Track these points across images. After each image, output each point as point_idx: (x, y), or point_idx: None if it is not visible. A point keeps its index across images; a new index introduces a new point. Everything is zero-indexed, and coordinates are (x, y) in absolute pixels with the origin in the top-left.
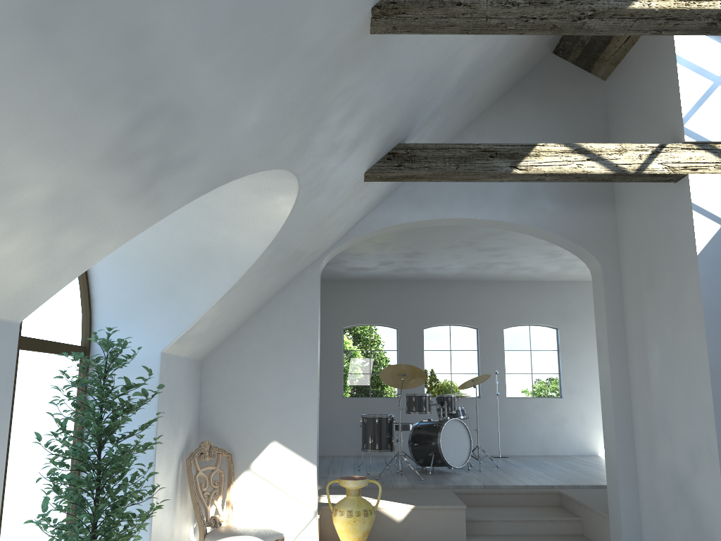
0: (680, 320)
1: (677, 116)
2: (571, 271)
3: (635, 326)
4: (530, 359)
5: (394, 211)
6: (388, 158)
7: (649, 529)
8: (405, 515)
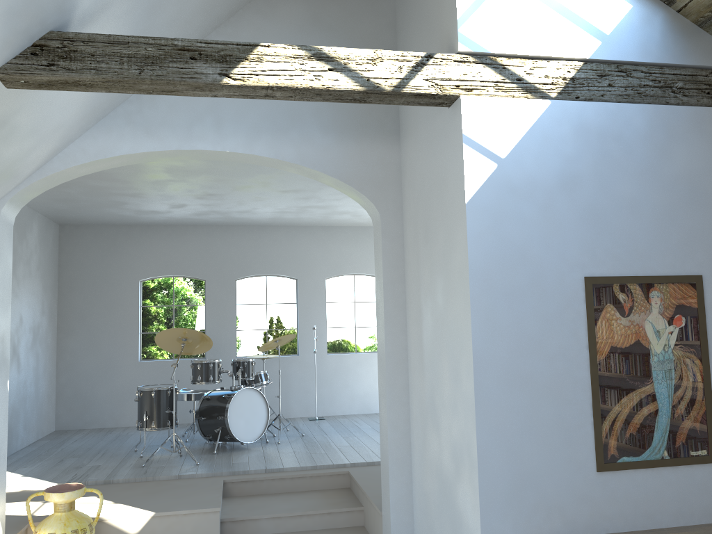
0: (449, 287)
1: (453, 18)
2: None
3: (413, 289)
4: (354, 312)
5: (111, 138)
6: (33, 52)
7: (420, 532)
8: (142, 525)
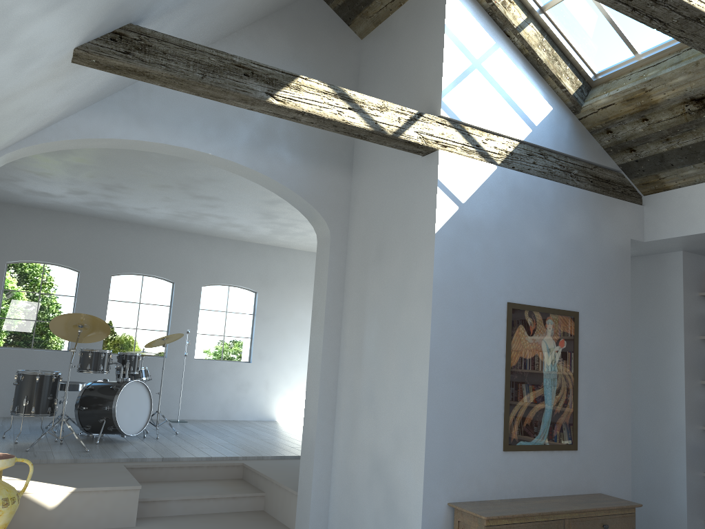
0: (406, 298)
1: (436, 88)
2: (280, 236)
3: (355, 299)
4: (225, 321)
5: (105, 121)
6: (112, 38)
7: (337, 507)
8: (61, 500)
